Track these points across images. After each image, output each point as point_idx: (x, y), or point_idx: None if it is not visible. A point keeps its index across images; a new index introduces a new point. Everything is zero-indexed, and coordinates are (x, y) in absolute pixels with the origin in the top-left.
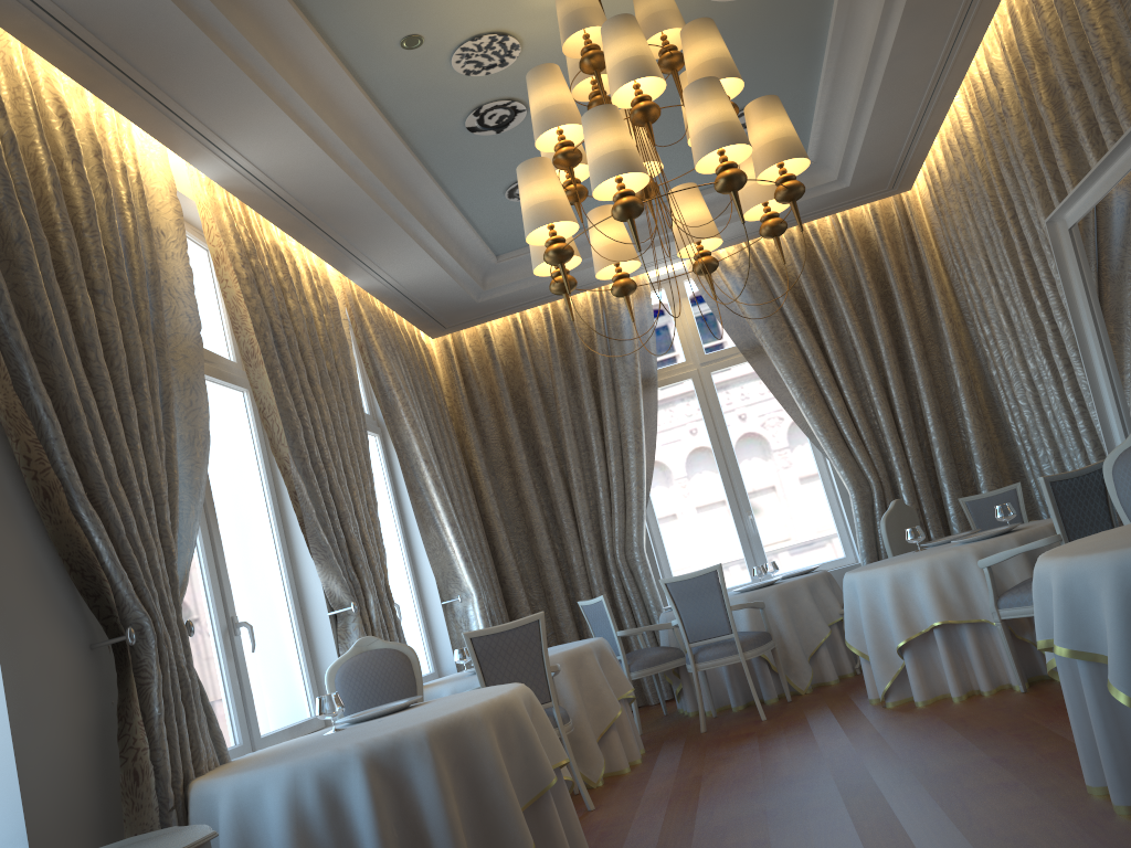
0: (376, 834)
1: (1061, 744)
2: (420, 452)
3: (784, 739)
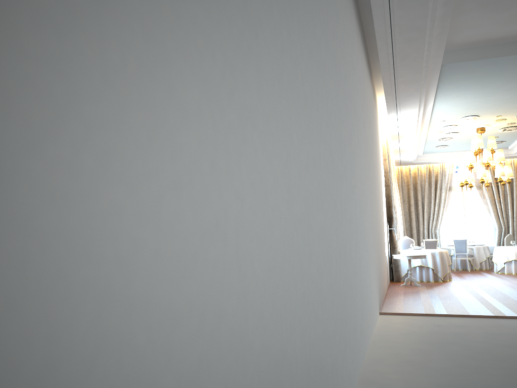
0: (431, 262)
1: None
2: (397, 197)
3: (476, 273)
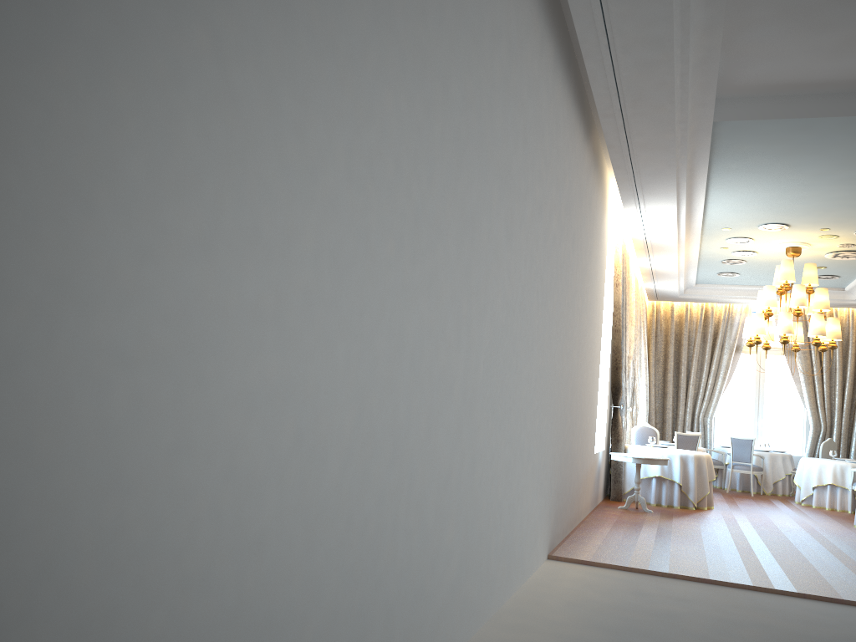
0: (679, 473)
1: (853, 521)
2: (643, 354)
3: (762, 501)
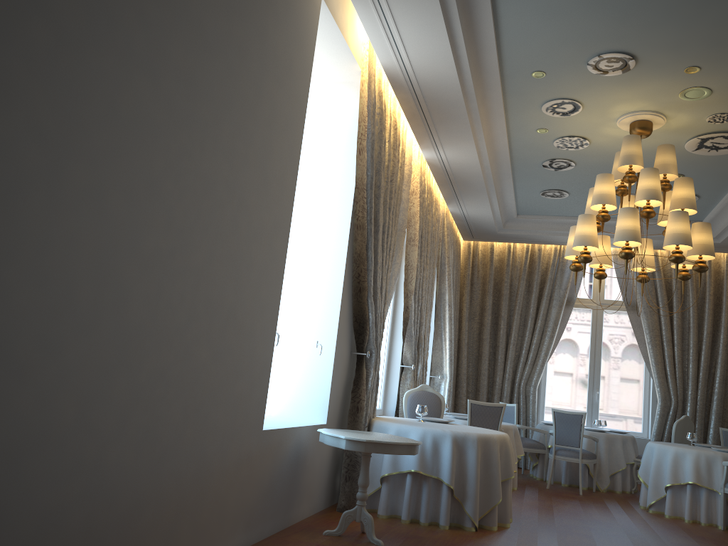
0: (450, 467)
1: None
2: (448, 300)
3: (593, 506)
